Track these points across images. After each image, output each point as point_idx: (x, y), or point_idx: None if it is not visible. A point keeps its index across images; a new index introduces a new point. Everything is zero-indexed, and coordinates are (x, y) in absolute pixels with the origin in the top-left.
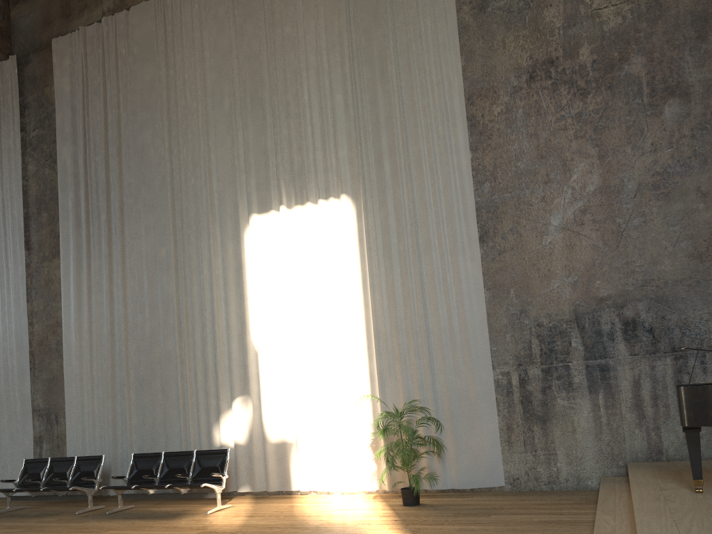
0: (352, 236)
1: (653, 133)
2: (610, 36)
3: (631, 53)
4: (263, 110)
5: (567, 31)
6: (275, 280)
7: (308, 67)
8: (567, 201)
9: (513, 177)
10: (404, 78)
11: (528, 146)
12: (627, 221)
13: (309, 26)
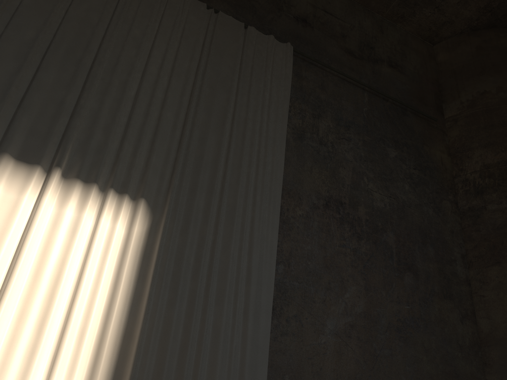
0: (137, 247)
1: (398, 290)
2: (377, 211)
3: (388, 229)
4: (77, 69)
5: (353, 190)
6: (1, 248)
7: (148, 71)
8: (341, 313)
9: (304, 271)
10: (235, 141)
11: (318, 253)
12: (380, 349)
13: (160, 46)
